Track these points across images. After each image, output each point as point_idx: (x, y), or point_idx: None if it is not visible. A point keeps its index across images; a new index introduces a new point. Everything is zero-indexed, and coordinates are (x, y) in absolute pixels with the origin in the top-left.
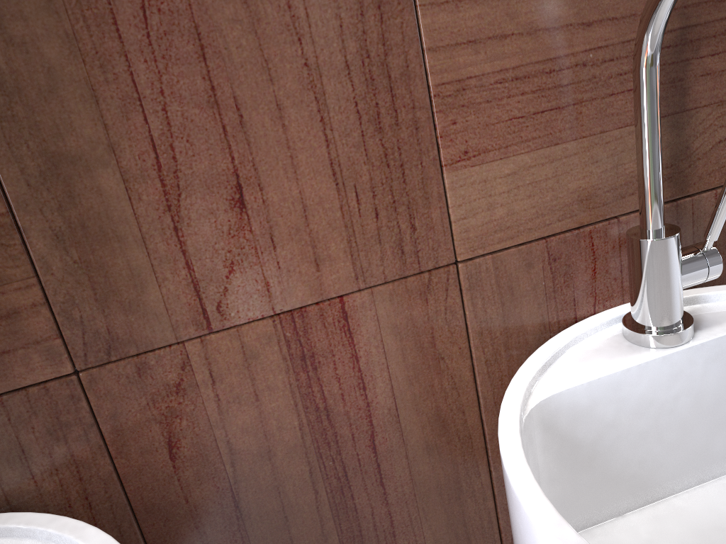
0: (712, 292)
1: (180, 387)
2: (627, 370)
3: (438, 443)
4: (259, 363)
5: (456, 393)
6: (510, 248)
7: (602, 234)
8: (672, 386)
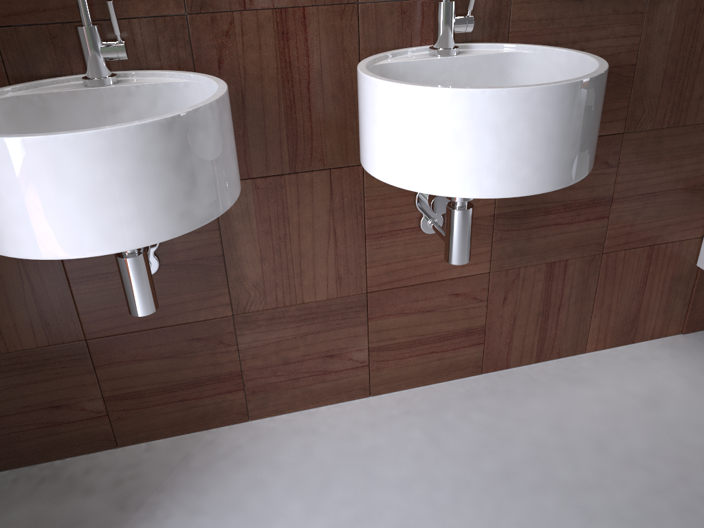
0: (475, 44)
1: (228, 33)
2: (422, 61)
3: (338, 95)
4: (263, 30)
5: (350, 71)
6: (383, 2)
7: (428, 5)
8: (442, 75)
